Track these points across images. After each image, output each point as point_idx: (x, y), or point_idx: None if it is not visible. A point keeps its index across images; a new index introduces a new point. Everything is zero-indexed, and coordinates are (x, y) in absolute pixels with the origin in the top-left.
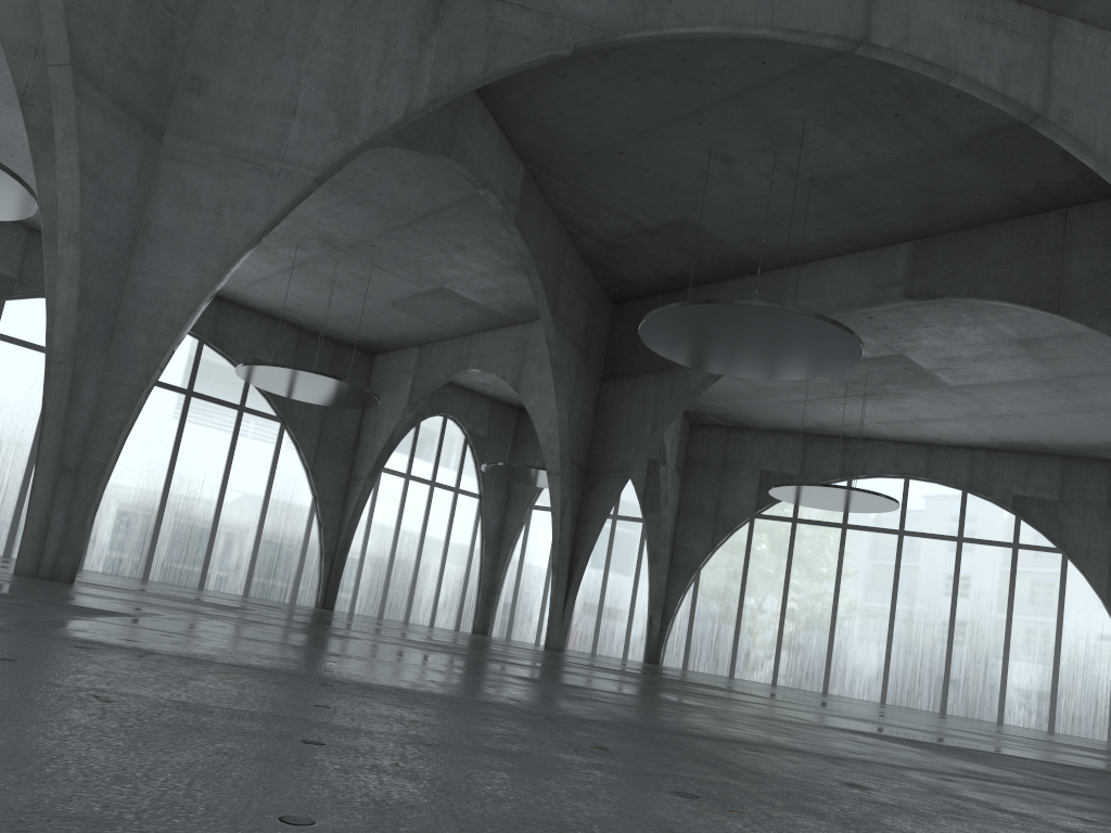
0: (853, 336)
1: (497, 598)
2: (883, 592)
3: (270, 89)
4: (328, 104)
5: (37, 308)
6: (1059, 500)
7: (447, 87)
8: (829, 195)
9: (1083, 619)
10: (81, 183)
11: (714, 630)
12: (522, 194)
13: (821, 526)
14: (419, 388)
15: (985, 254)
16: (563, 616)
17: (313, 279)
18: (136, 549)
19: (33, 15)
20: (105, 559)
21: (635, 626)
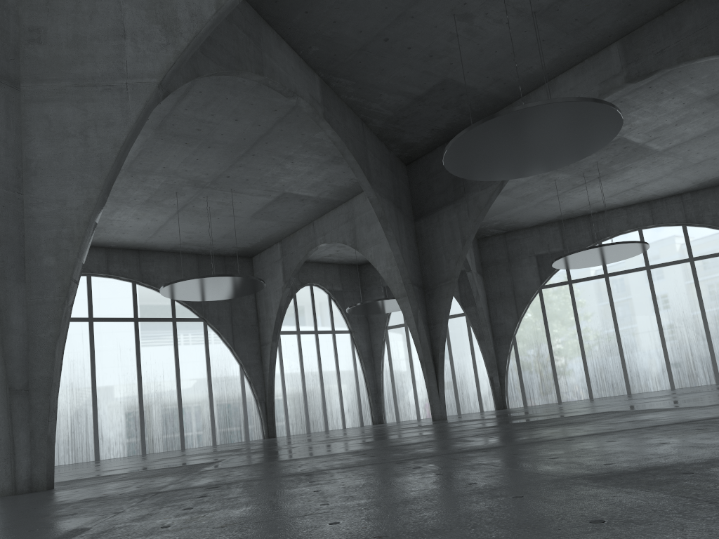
0: (615, 109)
1: (382, 396)
2: (648, 312)
3: (98, 21)
4: (150, 20)
5: None
6: None
7: None
8: (550, 22)
9: None
10: None
11: (537, 374)
12: (323, 96)
13: (590, 280)
14: (288, 270)
15: (682, 27)
16: (439, 394)
17: (194, 215)
18: (131, 435)
19: None
20: (113, 448)
21: (482, 387)
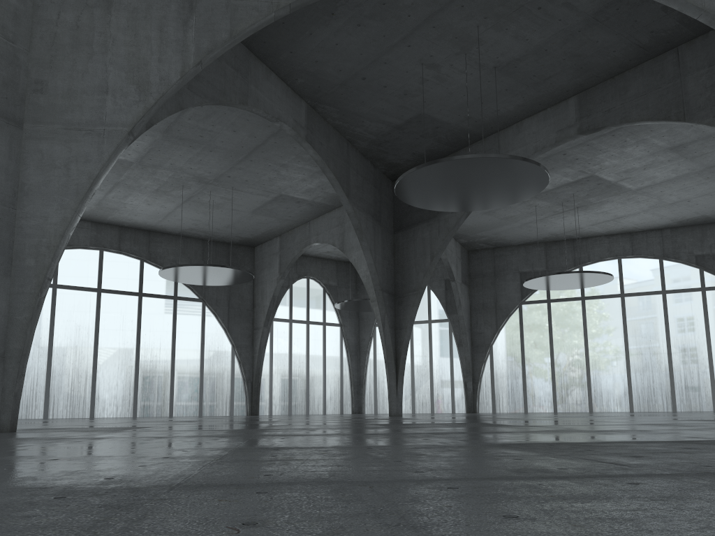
0: (538, 165)
1: (364, 388)
2: (618, 337)
3: (88, 79)
4: (128, 80)
5: None
6: None
7: (207, 52)
8: (511, 76)
9: None
10: None
11: (509, 383)
12: (307, 120)
13: (567, 301)
14: (284, 263)
15: (627, 92)
16: (397, 392)
17: (200, 206)
18: (125, 399)
19: None
20: (107, 408)
21: (456, 390)
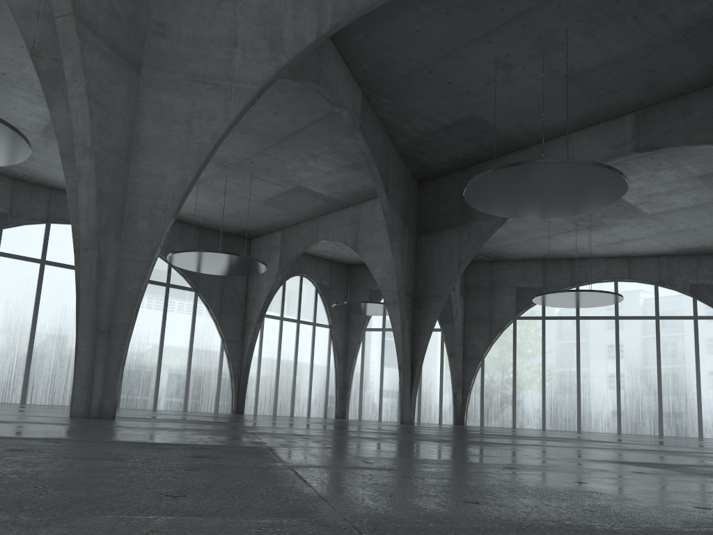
0: (623, 177)
1: (349, 393)
2: (610, 359)
3: (216, 27)
4: (260, 35)
5: (24, 232)
6: None
7: (345, 14)
8: (578, 85)
9: None
10: (89, 107)
11: (498, 398)
12: (362, 110)
13: (562, 320)
14: (285, 258)
15: (691, 114)
16: (411, 400)
17: (209, 191)
18: None
19: None
20: None
21: (444, 401)
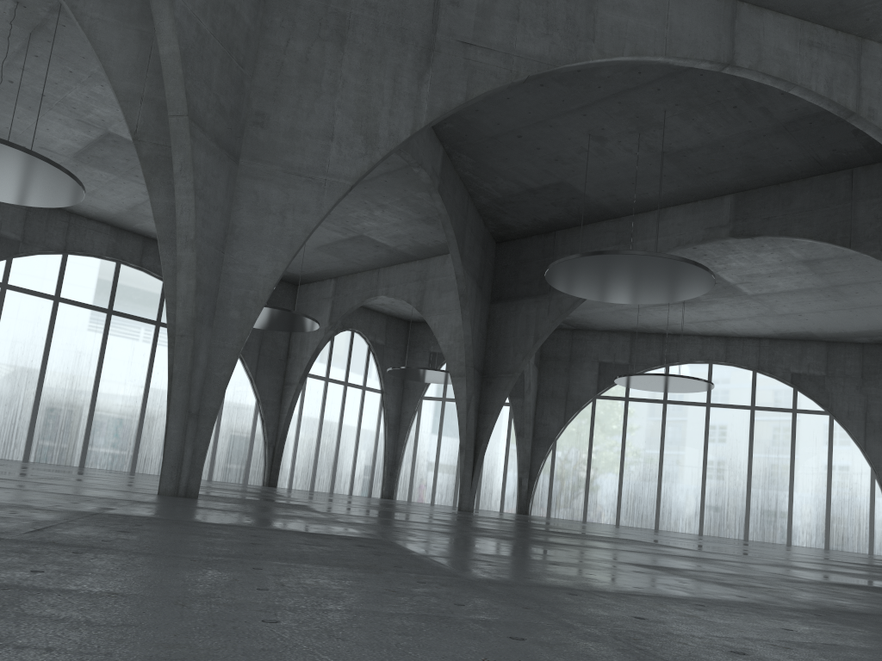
0: (710, 273)
1: (399, 469)
2: (697, 451)
3: (313, 120)
4: (356, 129)
5: (37, 263)
6: (825, 375)
7: (440, 112)
8: (675, 163)
9: (847, 464)
10: (195, 202)
11: (569, 486)
12: (442, 169)
13: (647, 402)
14: (337, 311)
15: (791, 203)
16: (472, 485)
17: None
18: (124, 449)
19: (137, 72)
20: (101, 458)
21: (508, 486)
